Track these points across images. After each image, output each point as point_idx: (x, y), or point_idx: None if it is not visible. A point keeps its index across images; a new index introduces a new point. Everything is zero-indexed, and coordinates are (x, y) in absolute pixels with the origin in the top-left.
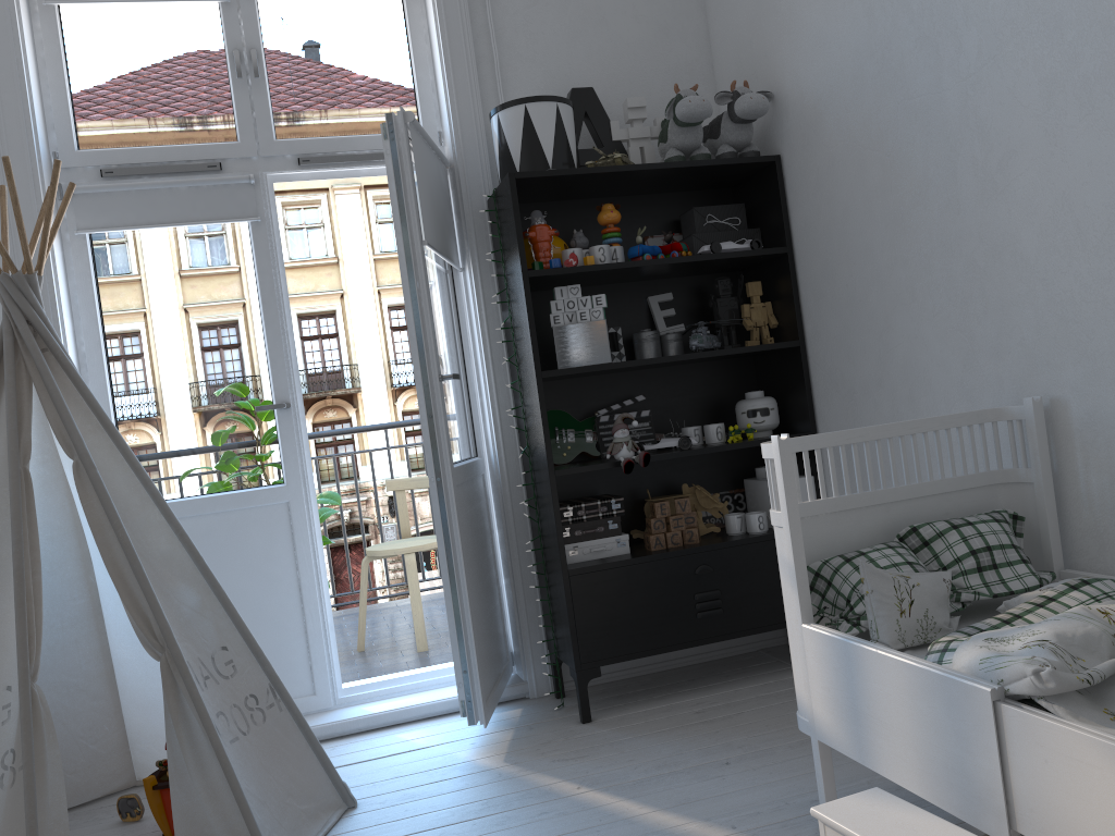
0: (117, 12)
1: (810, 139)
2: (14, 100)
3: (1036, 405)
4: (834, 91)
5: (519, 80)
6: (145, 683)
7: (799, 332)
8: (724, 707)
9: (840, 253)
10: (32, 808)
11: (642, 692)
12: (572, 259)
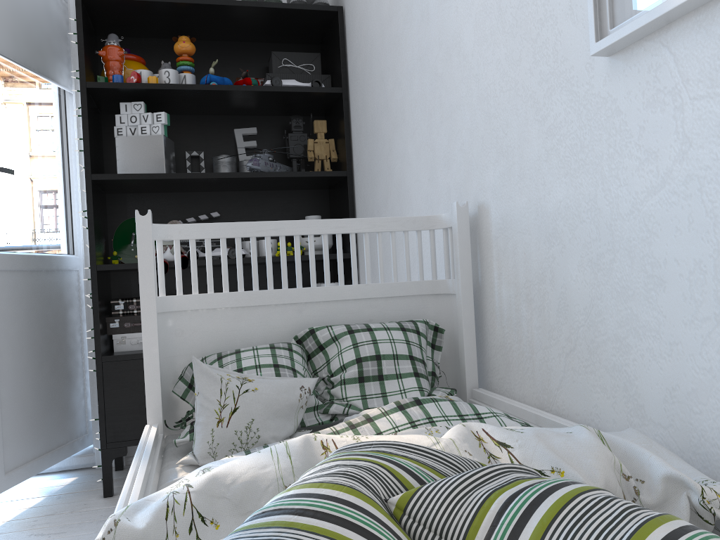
0: None
1: None
2: None
3: (460, 210)
4: None
5: None
6: None
7: (348, 164)
8: None
9: (369, 86)
10: None
11: None
12: (133, 77)
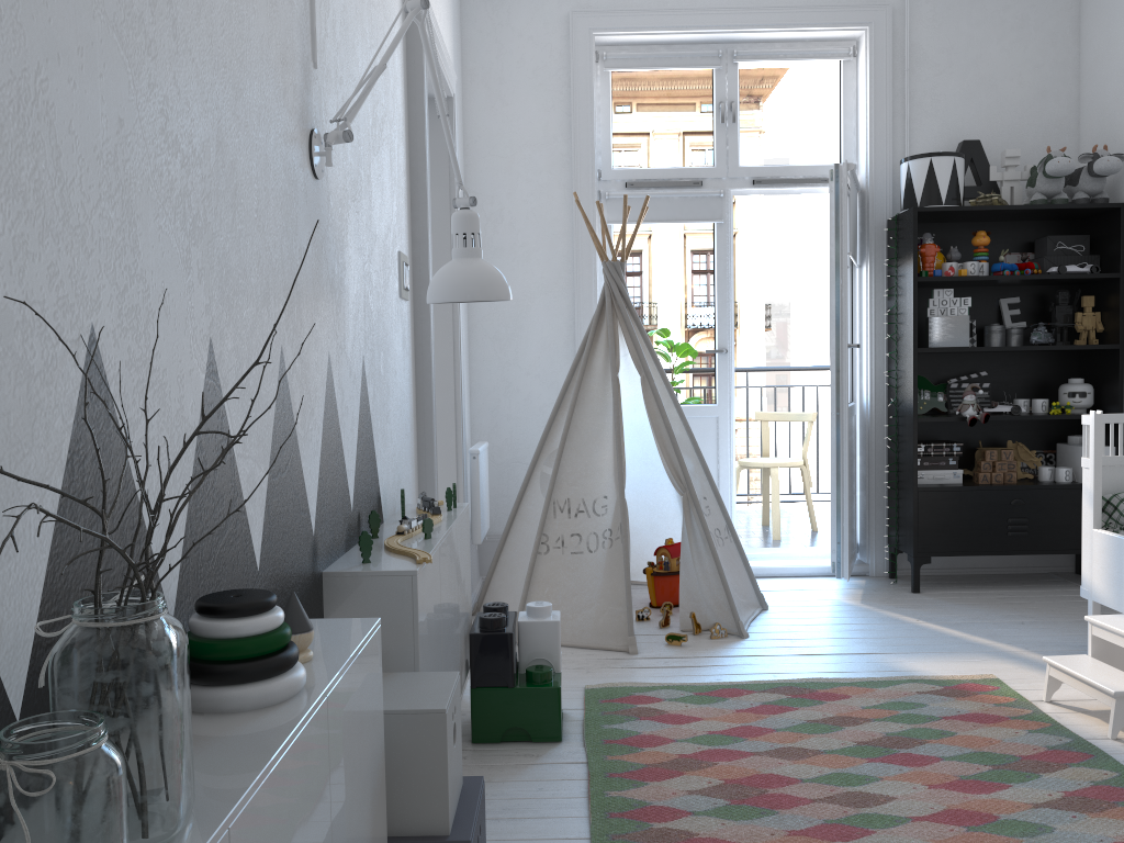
0: (646, 75)
1: None
2: (586, 138)
3: None
4: None
5: (922, 130)
6: (634, 516)
7: (1120, 338)
8: (1020, 598)
9: None
10: (627, 558)
11: (956, 583)
12: (950, 271)
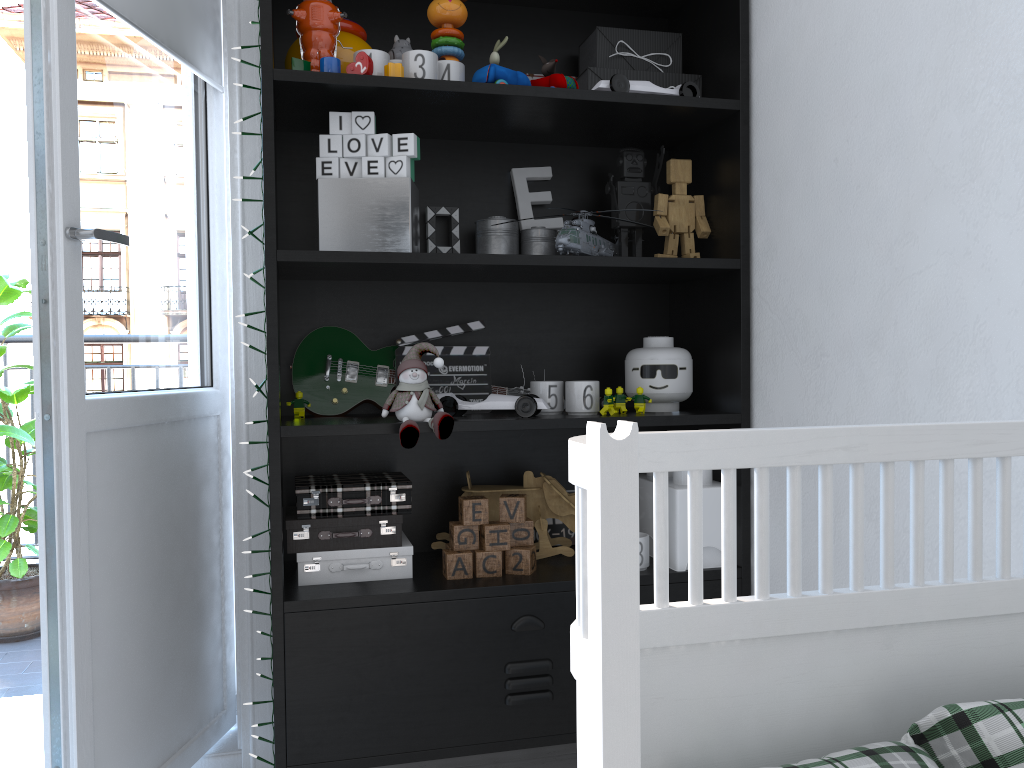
0: None
1: None
2: None
3: None
4: None
5: None
6: None
7: (743, 246)
8: None
9: (831, 101)
10: None
11: None
12: (360, 63)
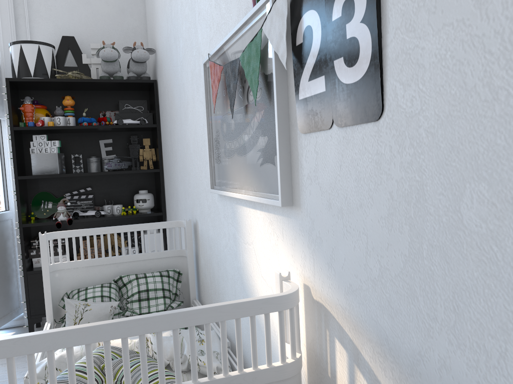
0: None
1: (161, 75)
2: None
3: (187, 223)
4: (163, 55)
5: (40, 28)
6: None
7: (160, 165)
8: None
9: (166, 132)
10: None
11: None
12: (39, 122)
